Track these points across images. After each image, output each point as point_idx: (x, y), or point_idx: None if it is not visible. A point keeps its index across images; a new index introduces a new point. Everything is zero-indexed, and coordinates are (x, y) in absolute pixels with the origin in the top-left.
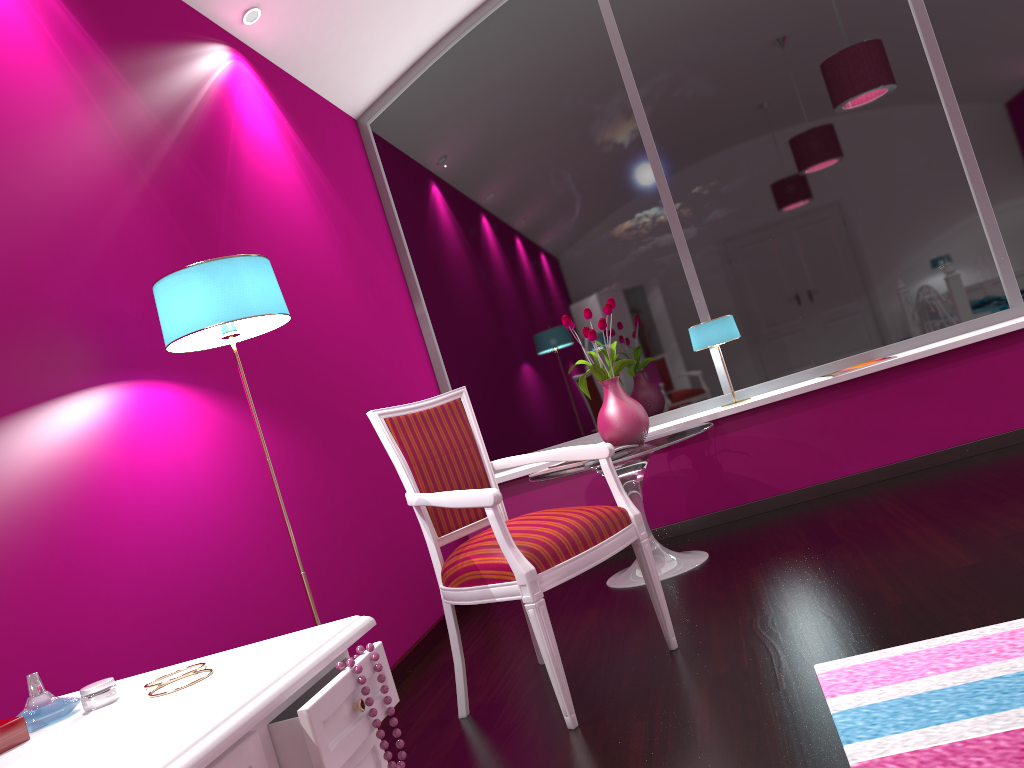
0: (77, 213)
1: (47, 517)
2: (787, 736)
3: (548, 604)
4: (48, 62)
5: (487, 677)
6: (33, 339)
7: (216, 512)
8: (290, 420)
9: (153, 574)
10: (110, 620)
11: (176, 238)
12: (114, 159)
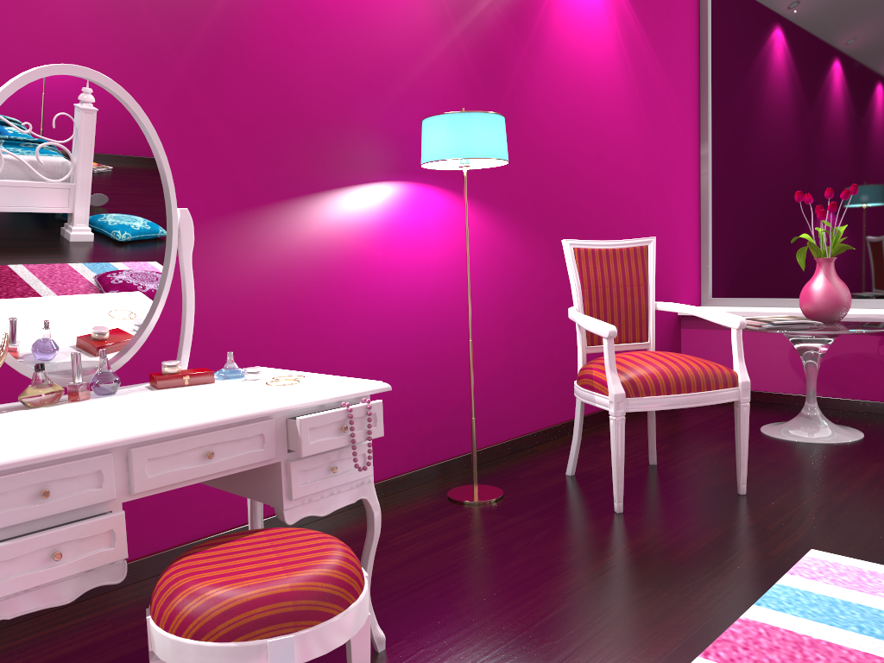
0: (394, 59)
1: (320, 260)
2: (730, 582)
3: (705, 425)
4: None
5: (609, 457)
6: (339, 146)
7: (441, 281)
8: (528, 227)
9: (381, 311)
10: (344, 331)
11: (470, 78)
12: (435, 16)
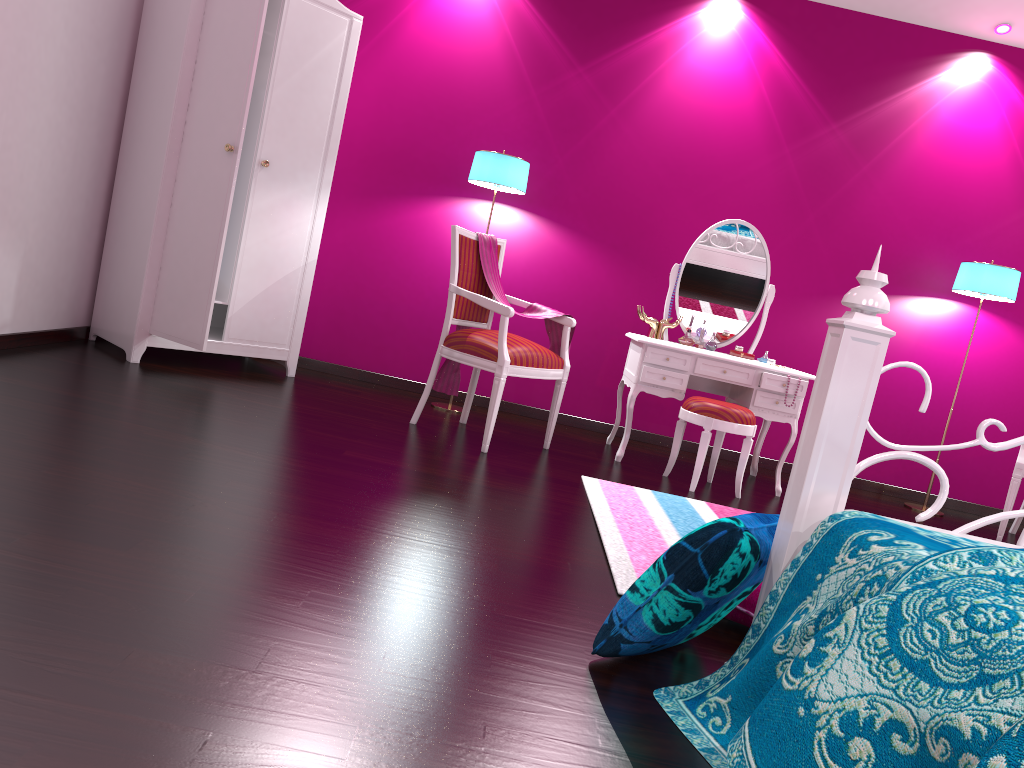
0: (967, 222)
1: None
2: None
3: None
4: (999, 148)
5: None
6: (902, 270)
7: (964, 373)
8: None
9: (904, 377)
10: None
11: None
12: (1017, 195)
